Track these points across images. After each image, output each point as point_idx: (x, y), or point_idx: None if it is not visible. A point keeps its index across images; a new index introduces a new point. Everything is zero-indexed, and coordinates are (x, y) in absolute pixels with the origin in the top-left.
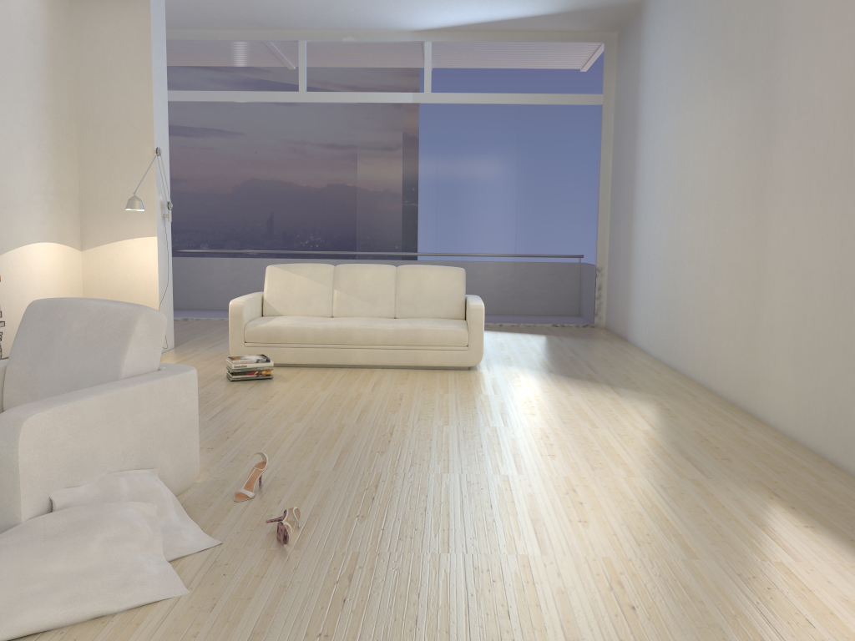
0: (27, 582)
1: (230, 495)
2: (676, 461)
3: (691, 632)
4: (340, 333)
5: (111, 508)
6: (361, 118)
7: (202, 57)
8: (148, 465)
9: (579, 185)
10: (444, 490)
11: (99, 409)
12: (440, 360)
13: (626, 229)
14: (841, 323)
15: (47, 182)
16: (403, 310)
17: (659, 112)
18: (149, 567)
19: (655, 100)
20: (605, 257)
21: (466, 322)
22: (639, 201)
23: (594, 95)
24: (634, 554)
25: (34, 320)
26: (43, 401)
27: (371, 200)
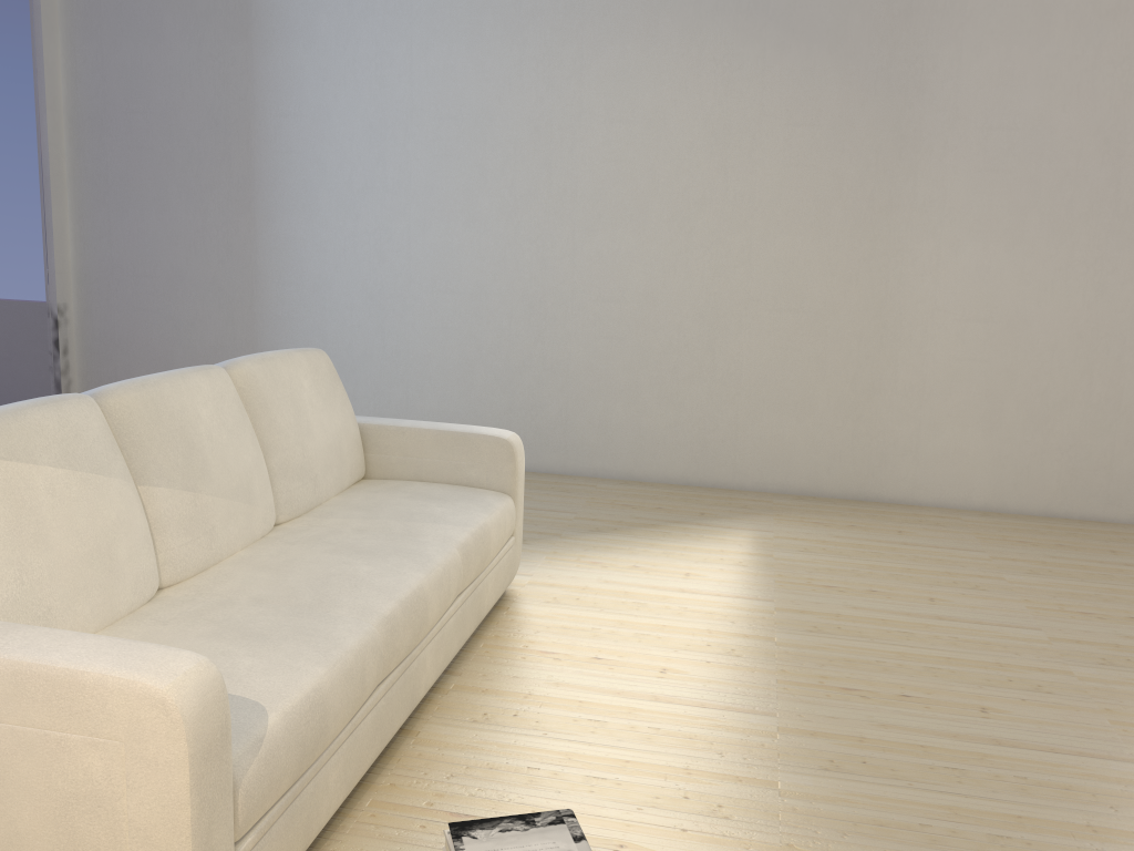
0: None
1: None
2: None
3: None
4: (413, 620)
5: None
6: None
7: None
8: None
9: (9, 116)
10: None
11: None
12: (497, 588)
13: (215, 228)
14: (1098, 374)
15: None
16: (296, 493)
17: (403, 19)
18: None
19: None
20: (69, 283)
21: (430, 482)
22: (298, 179)
23: None
24: None
25: None
26: None
27: None
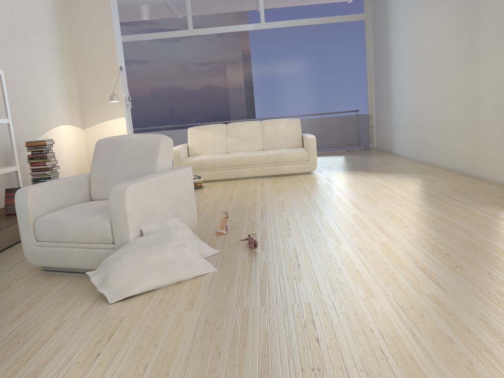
0: (143, 266)
1: (213, 234)
2: (444, 199)
3: (482, 260)
4: (236, 160)
5: (171, 232)
6: (225, 42)
7: (128, 15)
8: (177, 216)
9: (355, 68)
10: (325, 221)
11: (155, 184)
12: (293, 169)
13: (386, 89)
14: None
15: (63, 91)
16: (268, 145)
17: (402, 18)
18: (195, 259)
19: (399, 11)
20: (373, 108)
21: (304, 148)
22: (393, 72)
23: (359, 14)
24: (439, 236)
25: (102, 149)
26: (129, 181)
27: (236, 89)
